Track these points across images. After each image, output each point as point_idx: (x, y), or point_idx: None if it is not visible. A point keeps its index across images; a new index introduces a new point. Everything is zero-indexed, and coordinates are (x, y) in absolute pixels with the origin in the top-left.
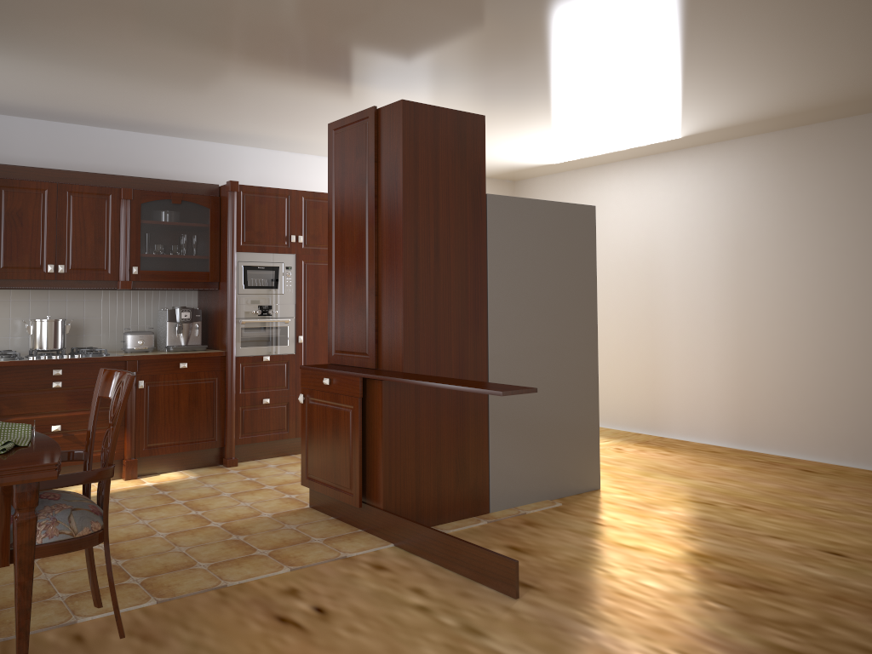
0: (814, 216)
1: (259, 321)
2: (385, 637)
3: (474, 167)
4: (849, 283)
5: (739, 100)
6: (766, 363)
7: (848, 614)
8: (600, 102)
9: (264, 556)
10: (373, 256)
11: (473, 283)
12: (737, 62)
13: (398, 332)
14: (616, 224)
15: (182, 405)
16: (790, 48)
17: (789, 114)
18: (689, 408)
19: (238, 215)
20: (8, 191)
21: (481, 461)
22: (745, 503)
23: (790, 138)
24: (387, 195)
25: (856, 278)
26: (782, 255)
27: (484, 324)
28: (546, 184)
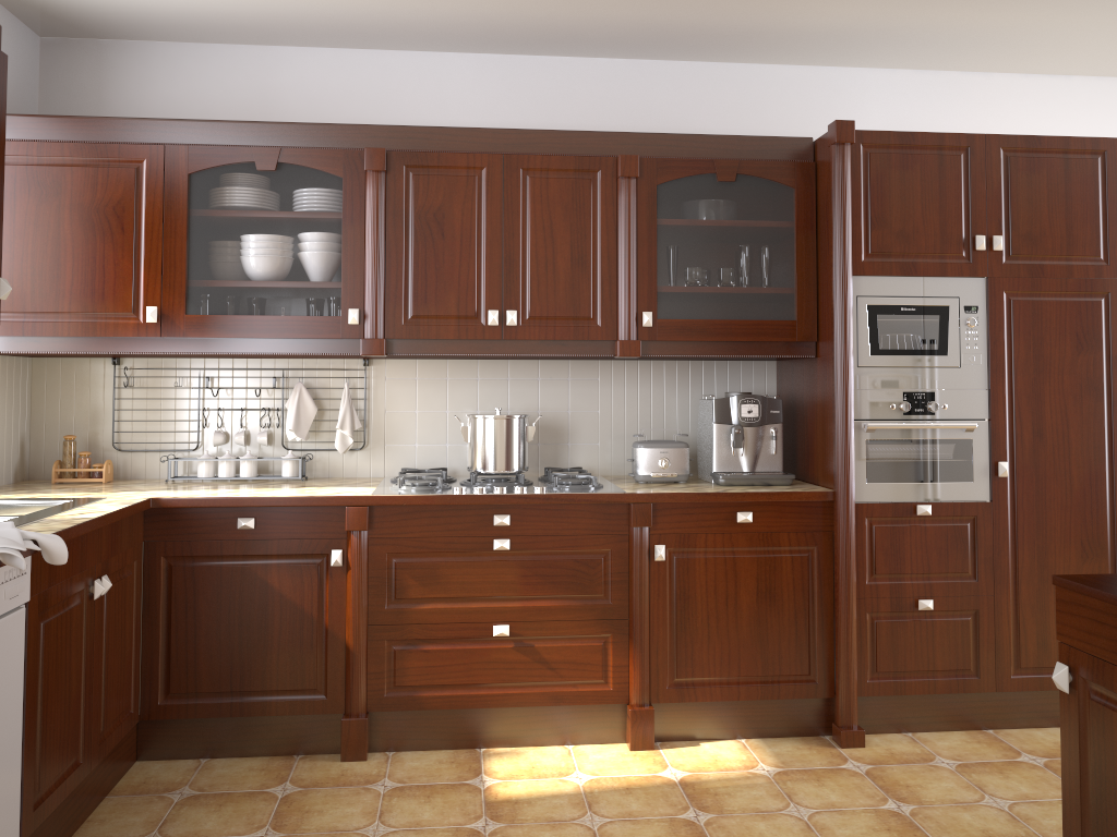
0: None
1: (905, 427)
2: None
3: None
4: None
5: None
6: None
7: None
8: None
9: None
10: None
11: None
12: None
13: None
14: None
15: (743, 602)
16: None
17: None
18: None
19: (853, 197)
20: (420, 174)
21: None
22: None
23: None
24: None
25: None
26: None
27: None
28: None
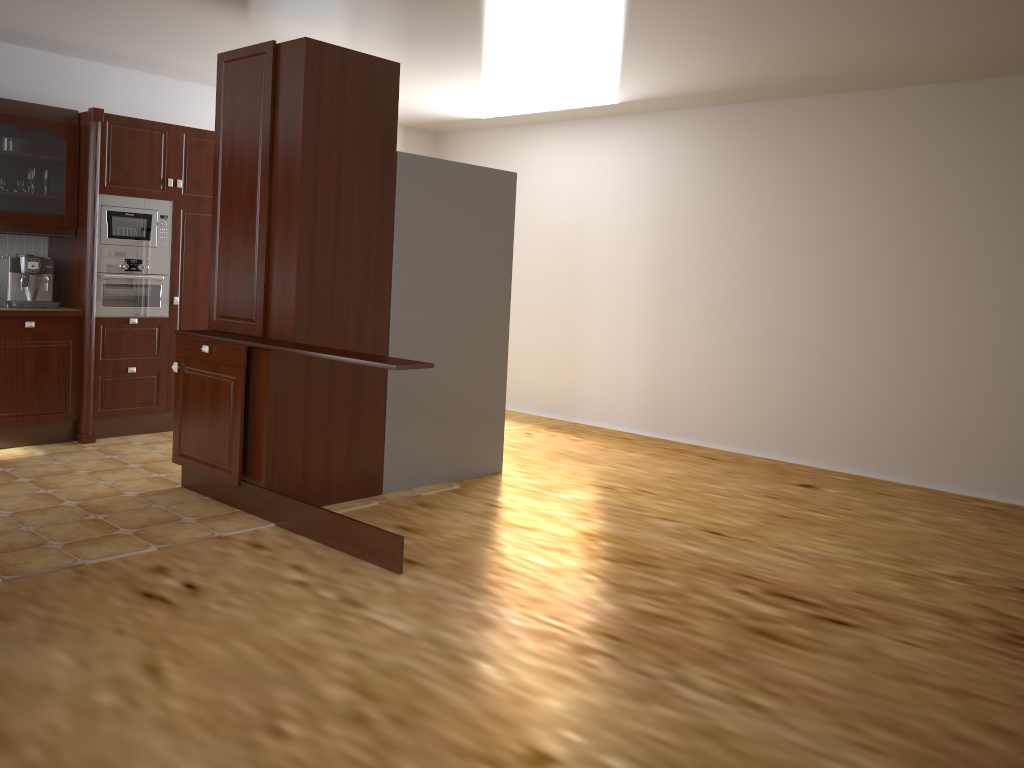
0: (742, 200)
1: (126, 277)
2: (259, 609)
3: (385, 120)
4: (768, 272)
5: (675, 70)
6: (684, 349)
7: (711, 584)
8: (530, 58)
9: (128, 535)
10: (265, 212)
11: (377, 250)
12: (670, 33)
13: (289, 298)
14: (544, 192)
15: (28, 371)
16: (722, 25)
17: (726, 90)
18: (605, 393)
19: (102, 150)
20: None
21: (376, 441)
22: (643, 488)
23: (727, 115)
24: (284, 145)
25: (775, 267)
26: (708, 238)
27: (387, 295)
28: (472, 140)
